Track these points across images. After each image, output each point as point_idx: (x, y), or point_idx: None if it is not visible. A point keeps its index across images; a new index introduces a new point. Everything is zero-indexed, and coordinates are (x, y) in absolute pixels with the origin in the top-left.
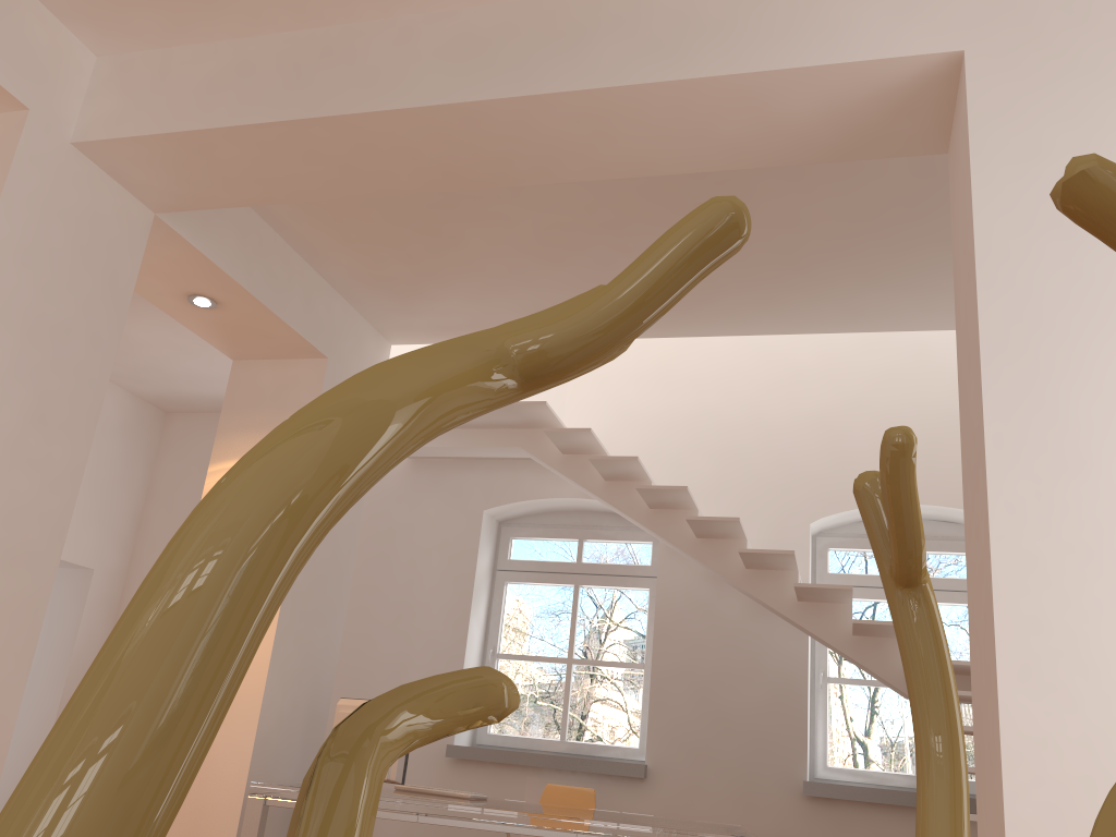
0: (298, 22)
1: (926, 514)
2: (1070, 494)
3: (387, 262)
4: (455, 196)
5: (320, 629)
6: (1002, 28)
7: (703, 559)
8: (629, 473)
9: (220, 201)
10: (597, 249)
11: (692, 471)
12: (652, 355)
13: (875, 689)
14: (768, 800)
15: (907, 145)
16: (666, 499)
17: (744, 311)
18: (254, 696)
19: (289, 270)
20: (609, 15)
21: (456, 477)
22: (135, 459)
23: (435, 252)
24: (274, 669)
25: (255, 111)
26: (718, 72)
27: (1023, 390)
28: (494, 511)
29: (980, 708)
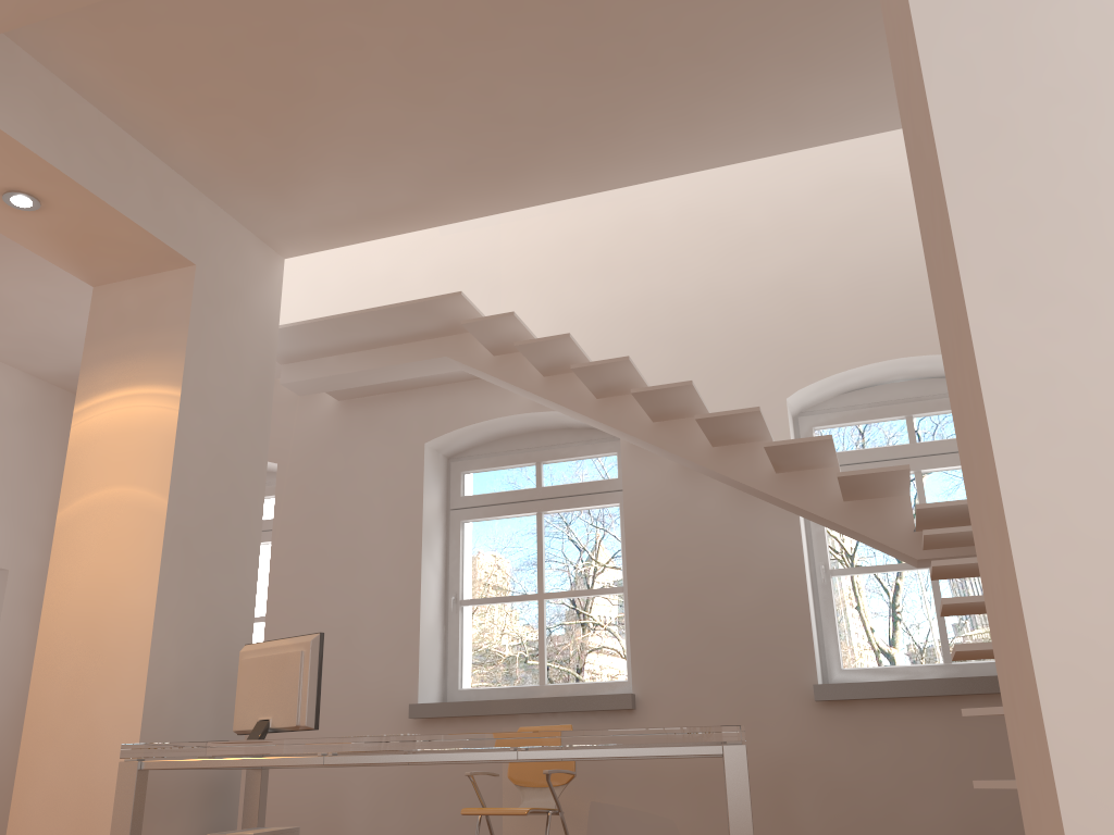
0: None
1: (918, 371)
2: (1044, 25)
3: (240, 135)
4: (284, 17)
5: (225, 576)
6: None
7: (663, 444)
8: (567, 360)
9: None
10: (472, 71)
11: (648, 363)
12: (590, 247)
13: (895, 593)
14: (777, 713)
15: None
16: (610, 380)
17: (665, 139)
18: (140, 655)
19: (125, 158)
20: None
21: (391, 413)
22: (46, 447)
23: (289, 110)
24: (162, 621)
25: None
26: None
27: None
28: (437, 444)
29: (959, 404)
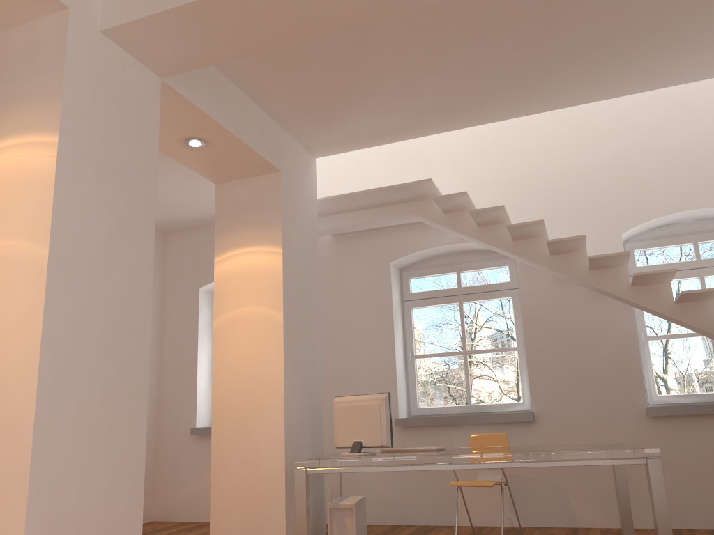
0: None
1: (702, 216)
2: None
3: (314, 95)
4: (364, 33)
5: (308, 354)
6: None
7: (557, 269)
8: (496, 218)
9: (208, 59)
10: (466, 57)
11: (531, 212)
12: (488, 139)
13: (666, 342)
14: (623, 423)
15: None
16: (526, 232)
17: (570, 88)
18: (278, 404)
19: (248, 112)
20: None
21: (367, 244)
22: None
23: (348, 81)
24: (287, 385)
25: None
26: None
27: None
28: (397, 262)
29: None
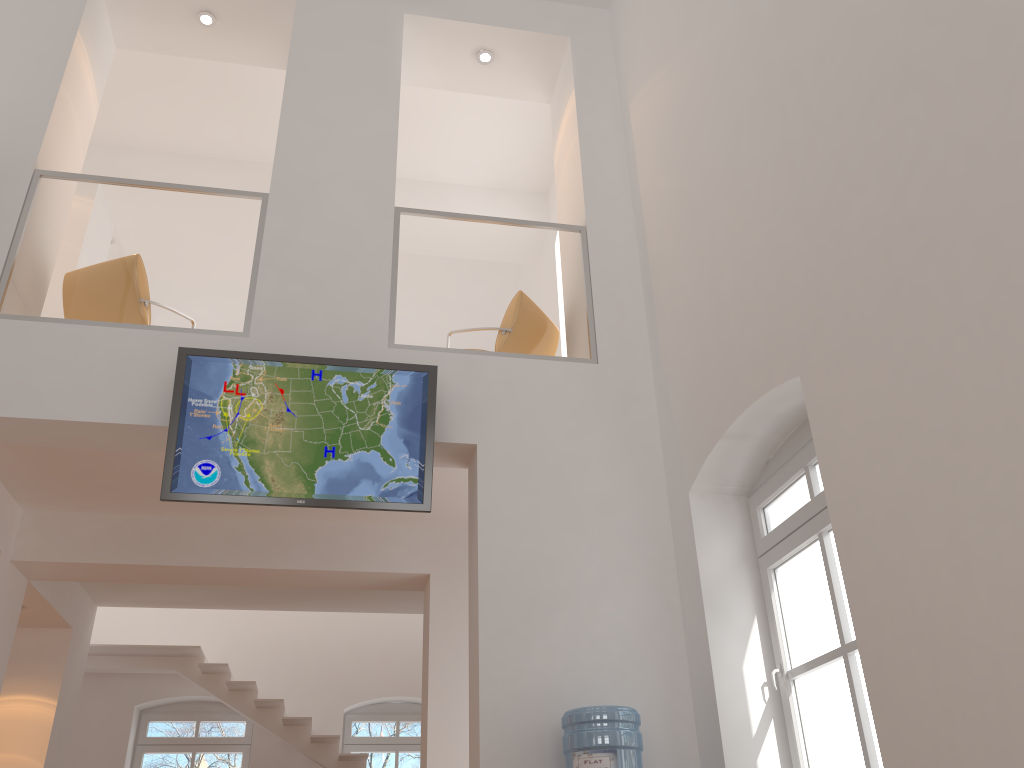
0: (148, 513)
1: (406, 700)
2: (451, 747)
3: None
4: None
5: None
6: (443, 566)
7: (286, 738)
8: (246, 687)
9: (75, 579)
10: None
11: (277, 677)
12: None
13: None
14: None
15: (409, 588)
16: (269, 704)
17: (323, 603)
18: None
19: (66, 583)
20: (299, 534)
21: (115, 682)
22: None
23: None
24: None
25: (124, 557)
26: (343, 569)
27: (440, 709)
28: (141, 705)
29: None
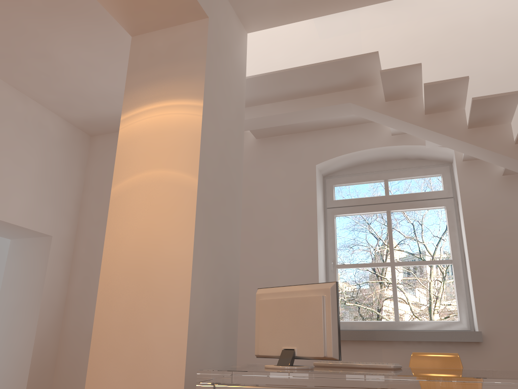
0: None
1: None
2: None
3: None
4: None
5: (226, 239)
6: None
7: None
8: (450, 100)
9: None
10: None
11: None
12: (424, 43)
13: None
14: None
15: None
16: (491, 112)
17: None
18: (182, 293)
19: None
20: None
21: (292, 146)
22: (73, 164)
23: None
24: (196, 268)
25: None
26: None
27: None
28: (322, 166)
29: None
